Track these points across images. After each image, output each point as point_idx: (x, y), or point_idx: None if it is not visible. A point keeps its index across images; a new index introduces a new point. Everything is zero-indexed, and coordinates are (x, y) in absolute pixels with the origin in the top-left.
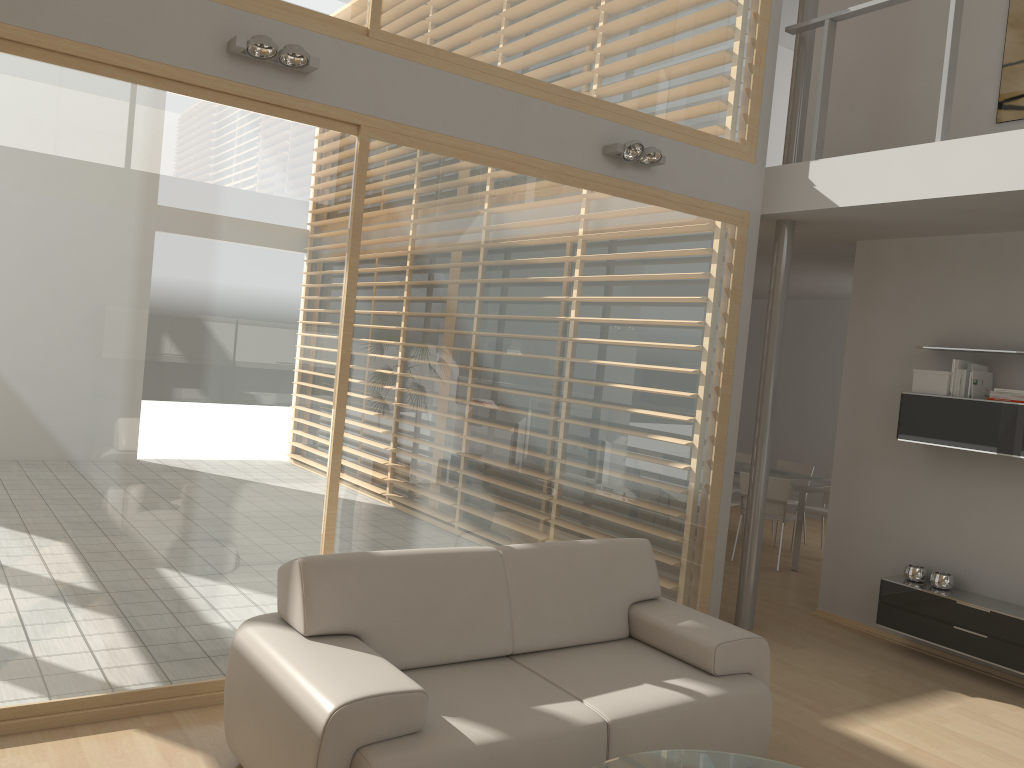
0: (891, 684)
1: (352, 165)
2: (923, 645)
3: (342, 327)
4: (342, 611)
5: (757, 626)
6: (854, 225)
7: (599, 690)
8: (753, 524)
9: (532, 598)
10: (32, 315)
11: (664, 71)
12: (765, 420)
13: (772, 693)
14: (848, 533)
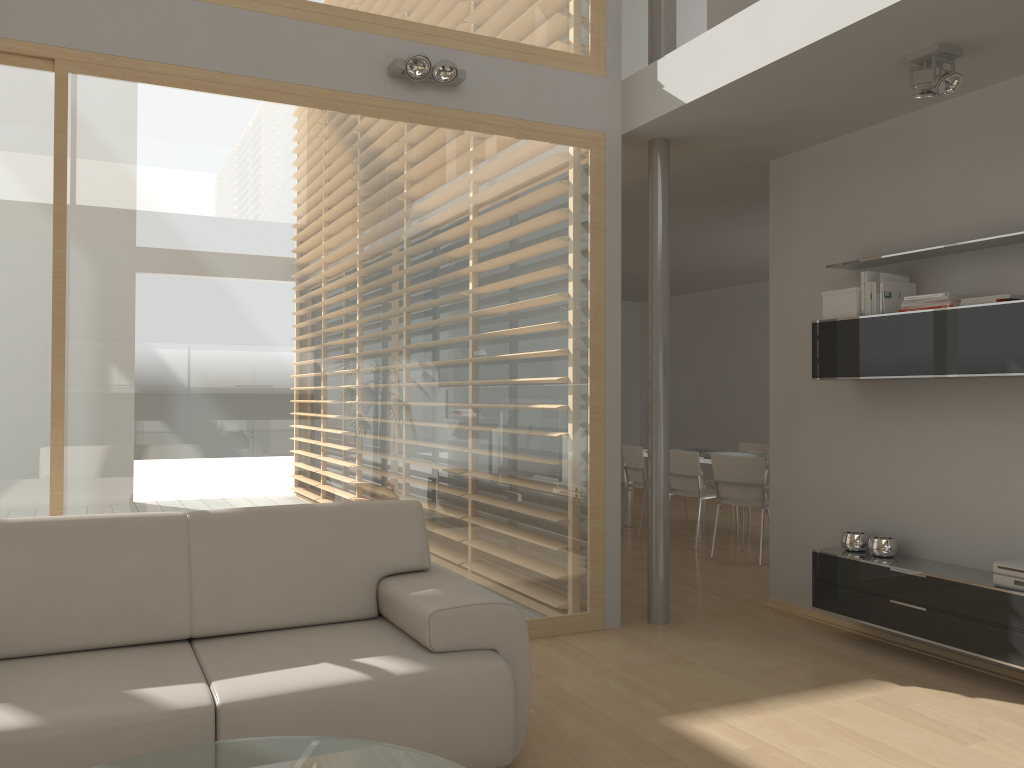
0: (800, 675)
1: (51, 104)
2: (877, 631)
3: (52, 284)
4: None
5: (678, 620)
6: (737, 134)
7: (250, 671)
8: (655, 497)
9: (225, 570)
10: None
11: None
12: (656, 373)
13: (626, 689)
14: (791, 504)
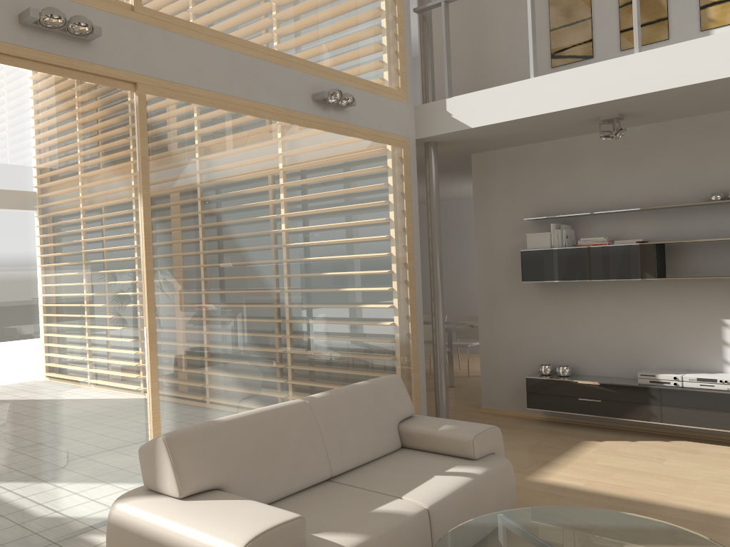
0: (552, 445)
1: (134, 115)
2: (556, 416)
3: (144, 247)
4: (206, 471)
5: None
6: (475, 142)
7: (408, 488)
8: (440, 356)
9: (336, 432)
10: None
11: (344, 39)
12: (437, 282)
13: None
14: (495, 352)
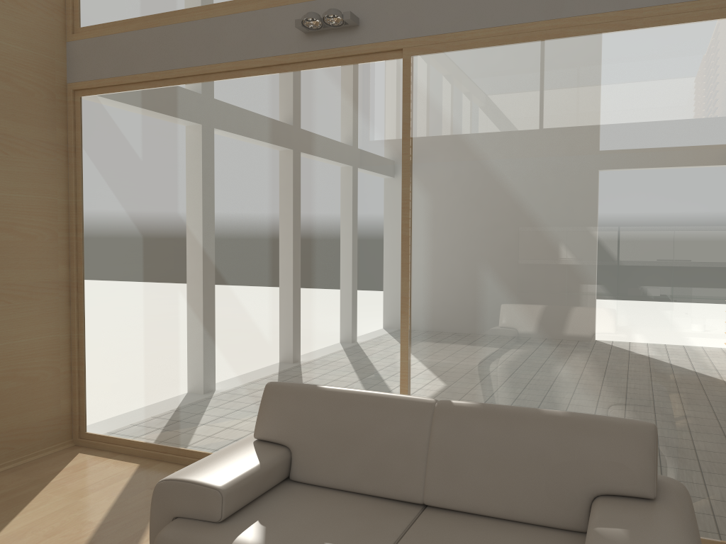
0: None
1: (401, 82)
2: None
3: (401, 212)
4: (277, 425)
5: None
6: None
7: None
8: None
9: (453, 455)
10: (222, 226)
11: None
12: None
13: None
14: None
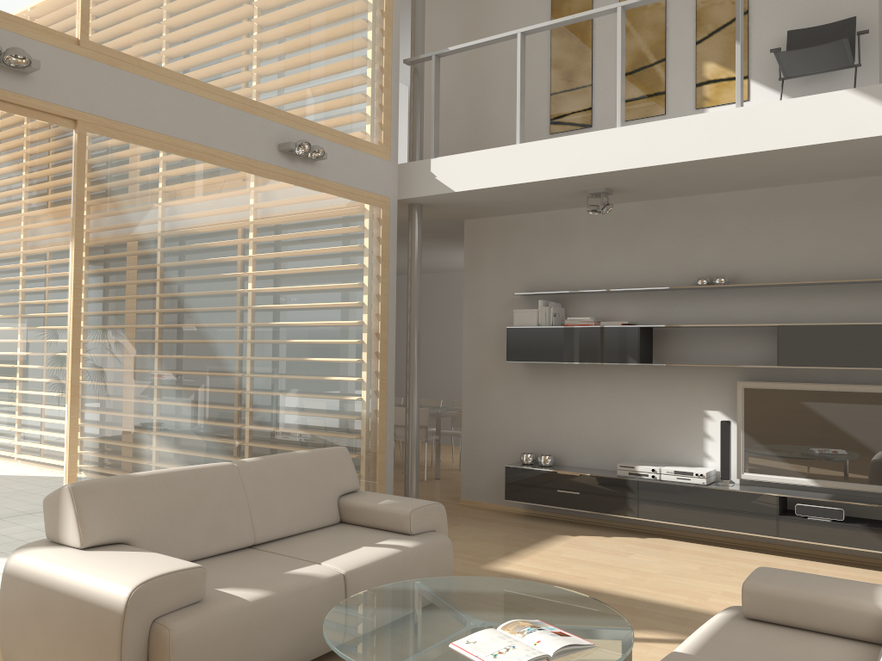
0: (522, 537)
1: (72, 154)
2: (537, 510)
3: (72, 293)
4: (112, 523)
5: None
6: (464, 207)
7: (331, 555)
8: (412, 437)
9: (265, 498)
10: None
11: (320, 87)
12: (414, 356)
13: None
14: (478, 438)
